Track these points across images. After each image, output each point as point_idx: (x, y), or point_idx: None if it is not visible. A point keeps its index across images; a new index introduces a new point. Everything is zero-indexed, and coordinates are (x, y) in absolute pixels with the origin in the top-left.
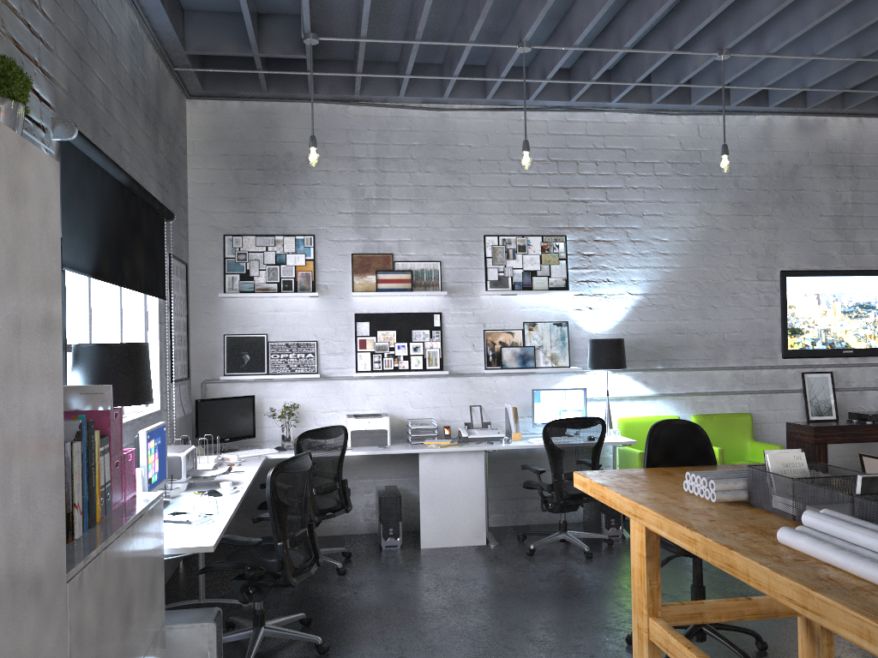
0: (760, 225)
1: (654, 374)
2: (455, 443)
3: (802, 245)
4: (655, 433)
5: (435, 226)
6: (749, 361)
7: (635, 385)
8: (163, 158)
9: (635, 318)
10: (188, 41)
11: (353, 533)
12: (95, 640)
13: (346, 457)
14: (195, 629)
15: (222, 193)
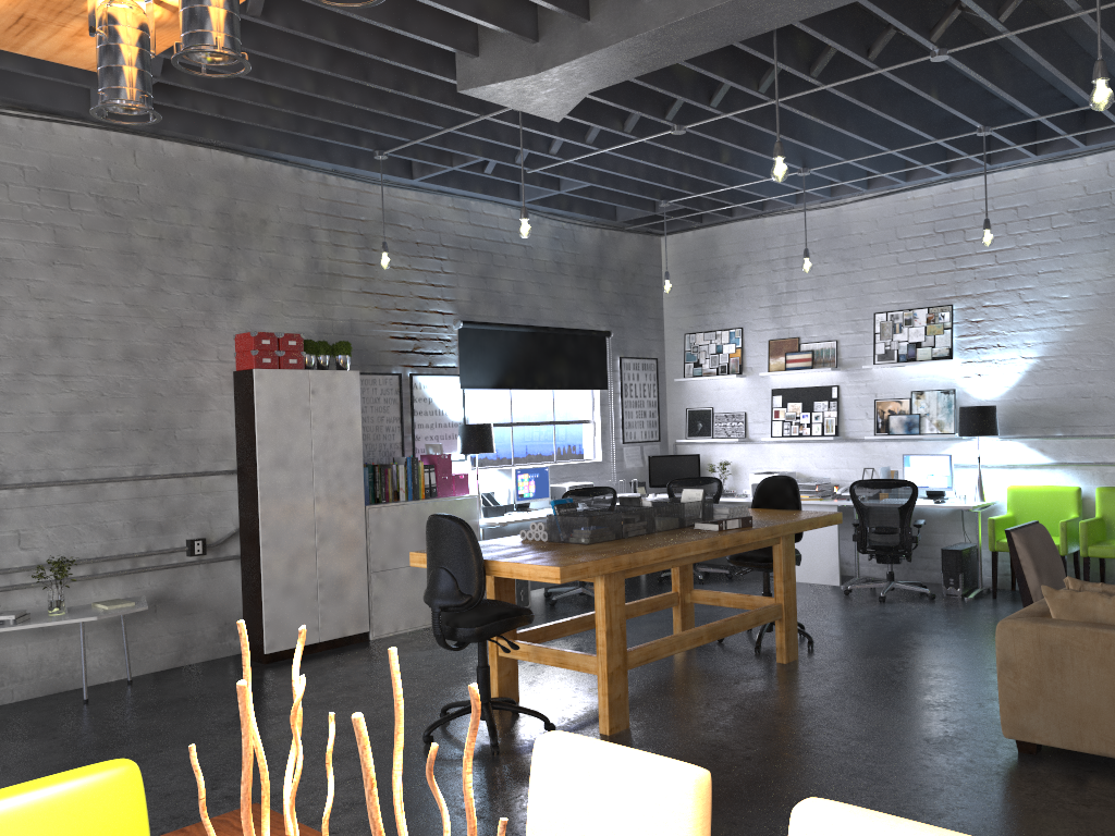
0: None
1: (1052, 442)
2: (817, 498)
3: None
4: (760, 484)
5: (833, 310)
6: None
7: (1030, 453)
8: (610, 294)
9: (1029, 383)
10: (617, 214)
11: None
12: (392, 535)
13: None
14: None
15: (683, 302)
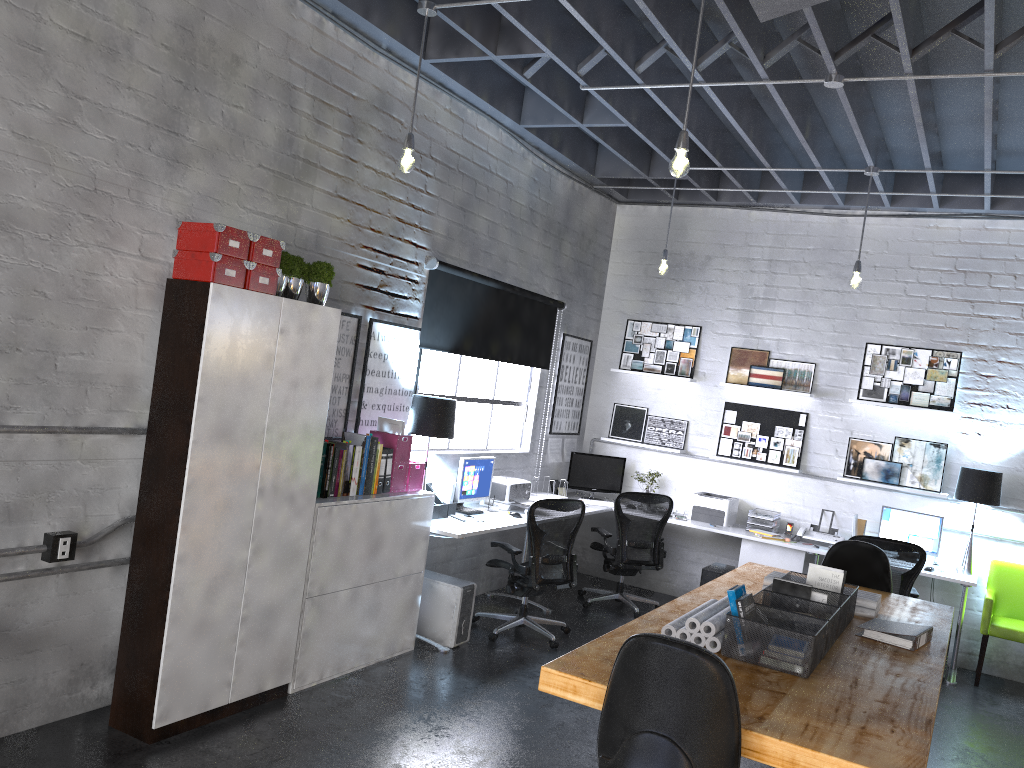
0: None
1: None
2: (780, 538)
3: None
4: (835, 548)
5: (817, 329)
6: None
7: (1023, 529)
8: (567, 259)
9: None
10: (597, 168)
11: None
12: (339, 545)
13: (697, 529)
14: (450, 588)
15: (632, 284)
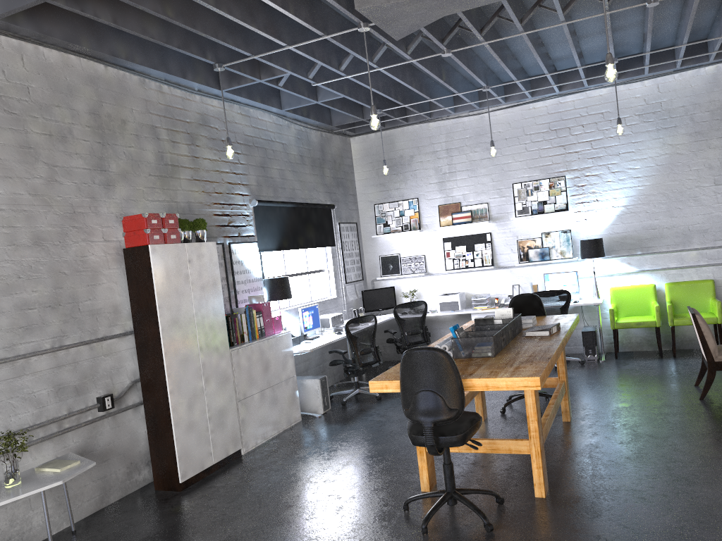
0: (714, 146)
1: (635, 258)
2: (492, 307)
3: None
4: (512, 300)
5: (483, 183)
6: (711, 243)
7: (622, 266)
8: (329, 178)
9: (618, 222)
10: (333, 121)
11: None
12: (247, 369)
13: (445, 316)
14: (312, 381)
15: (371, 183)
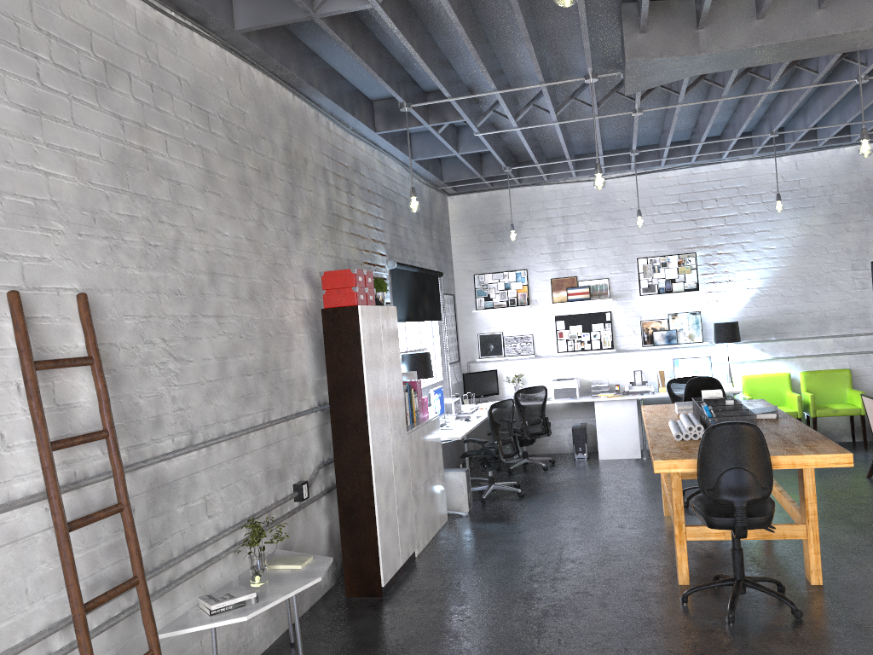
0: (852, 229)
1: (769, 344)
2: (618, 395)
3: None
4: (689, 384)
5: (603, 256)
6: (848, 331)
7: (754, 352)
8: (435, 241)
9: (752, 305)
10: (444, 176)
11: (562, 452)
12: (416, 457)
13: (555, 405)
14: (457, 474)
15: (471, 249)
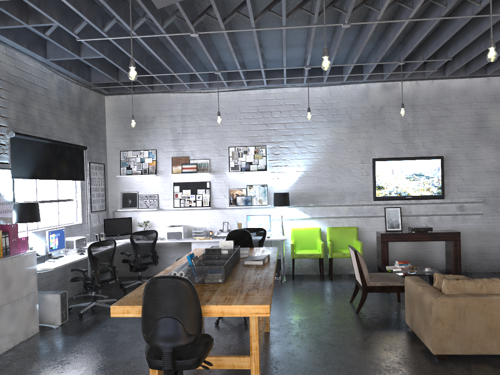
0: (362, 137)
1: (309, 208)
2: (207, 238)
3: (385, 145)
4: (229, 234)
5: (207, 144)
6: (357, 202)
7: (300, 213)
8: (84, 125)
9: (299, 182)
10: (91, 78)
11: None
12: None
13: (171, 243)
14: (53, 296)
15: (119, 133)
